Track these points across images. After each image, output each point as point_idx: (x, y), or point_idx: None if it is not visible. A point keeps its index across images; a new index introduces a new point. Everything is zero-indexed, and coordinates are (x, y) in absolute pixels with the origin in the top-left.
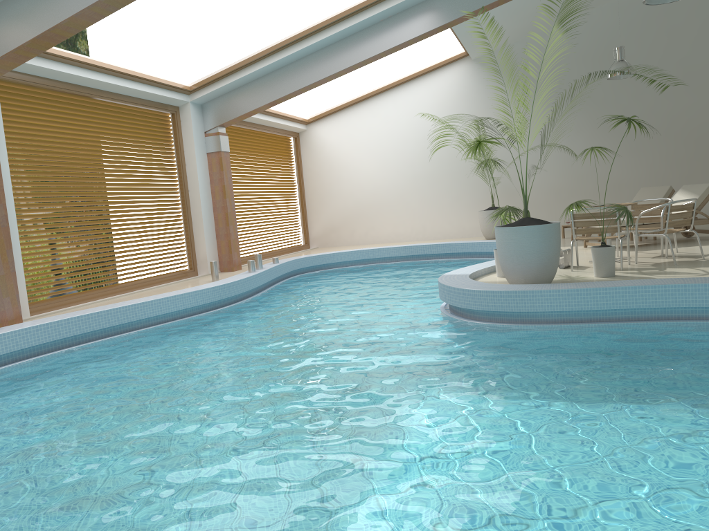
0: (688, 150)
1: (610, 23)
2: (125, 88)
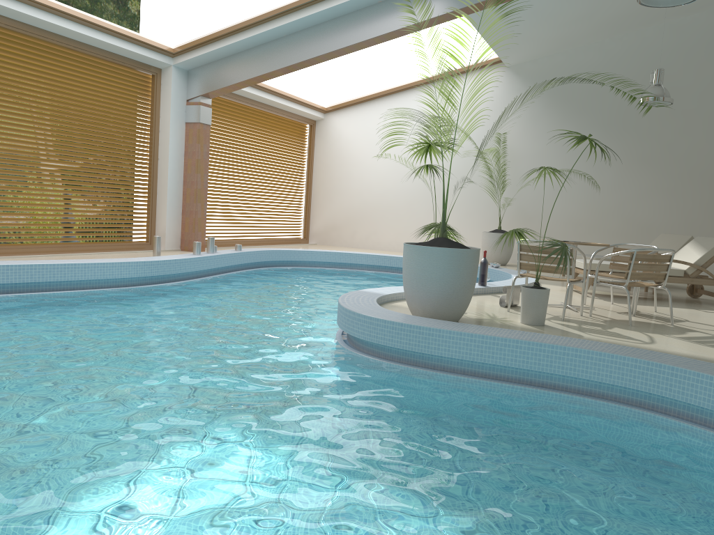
0: None
1: (665, 45)
2: (89, 37)
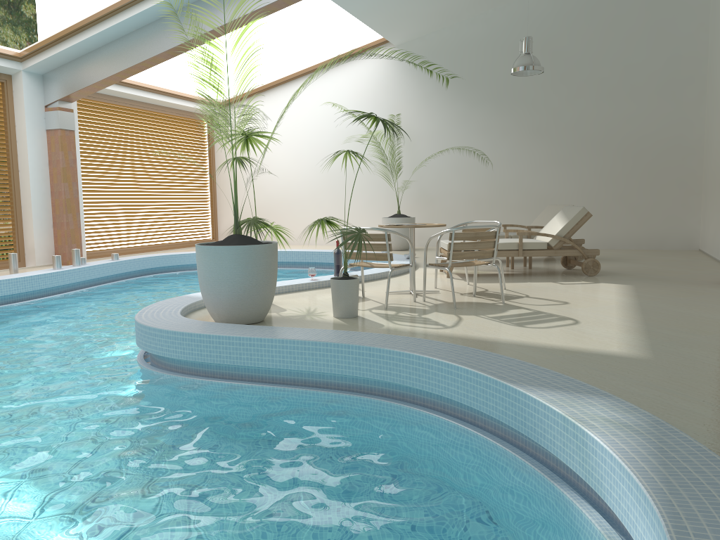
0: (624, 165)
1: (546, 12)
2: None
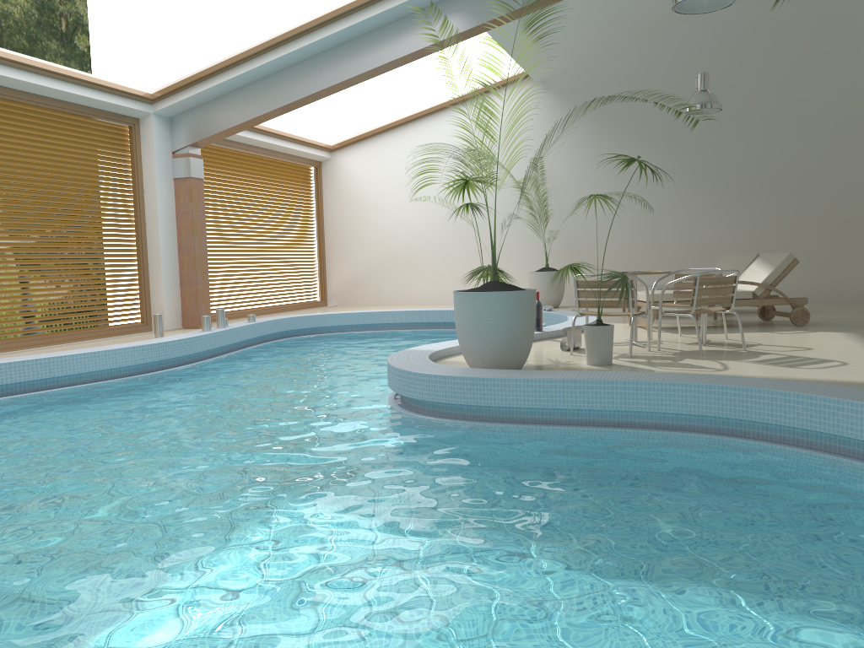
0: (797, 210)
1: (707, 44)
2: (54, 90)
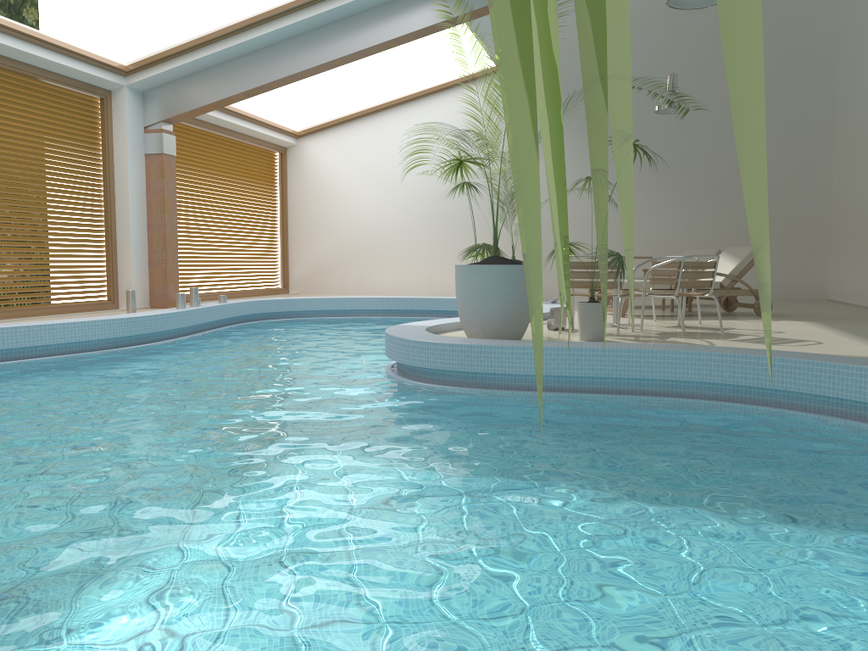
0: None
1: (671, 49)
2: (29, 54)
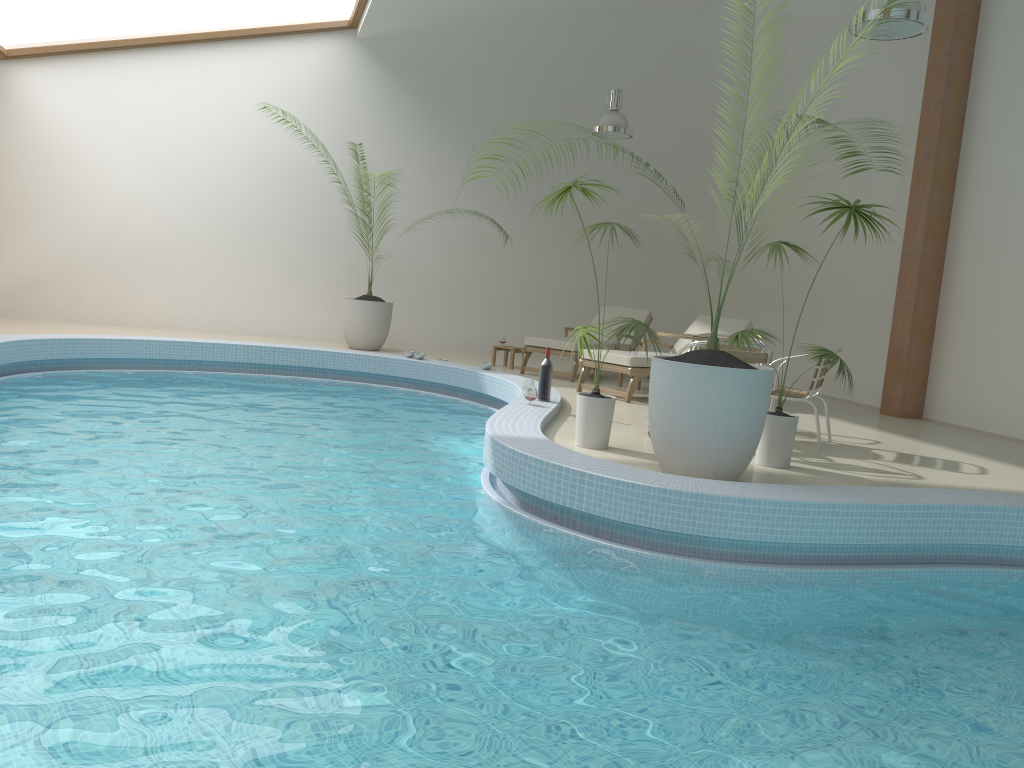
0: (635, 262)
1: (565, 52)
2: None
